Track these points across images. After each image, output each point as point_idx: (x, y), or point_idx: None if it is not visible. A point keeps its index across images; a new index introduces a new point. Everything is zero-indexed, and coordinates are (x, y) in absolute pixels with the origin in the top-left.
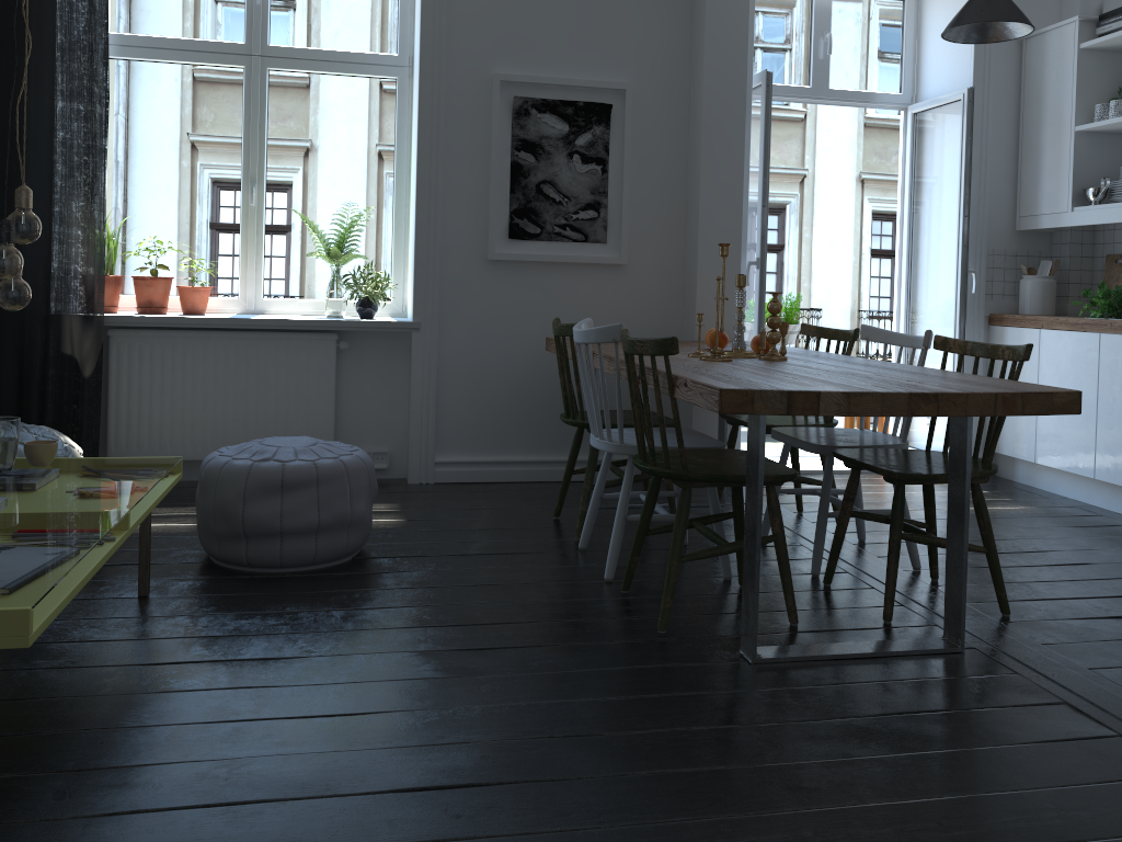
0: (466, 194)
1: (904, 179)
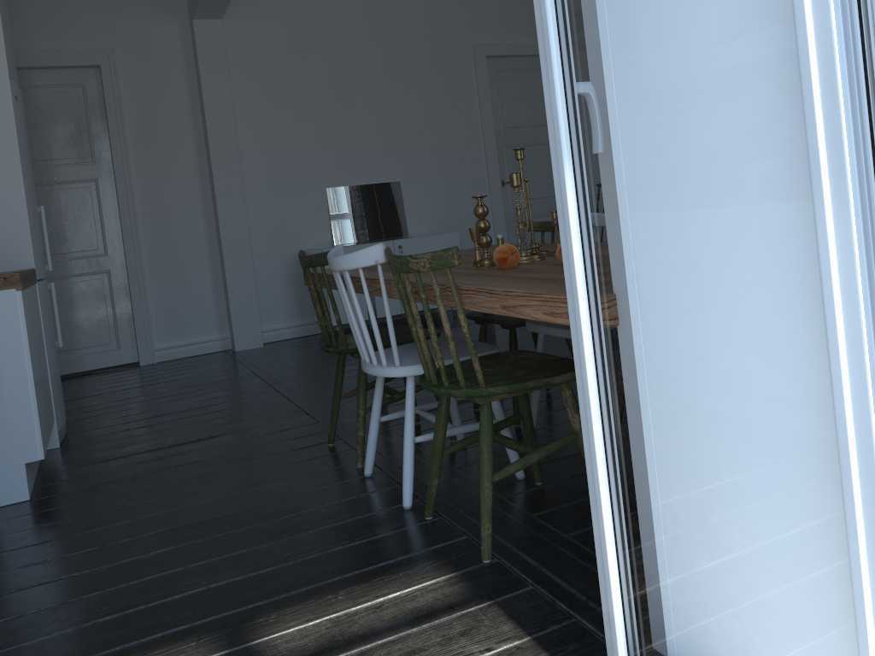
0: None
1: None
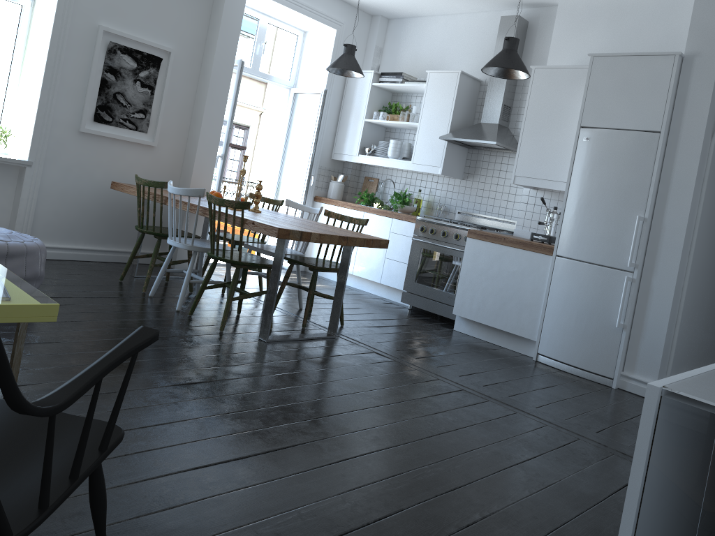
0: (72, 91)
1: (284, 123)
